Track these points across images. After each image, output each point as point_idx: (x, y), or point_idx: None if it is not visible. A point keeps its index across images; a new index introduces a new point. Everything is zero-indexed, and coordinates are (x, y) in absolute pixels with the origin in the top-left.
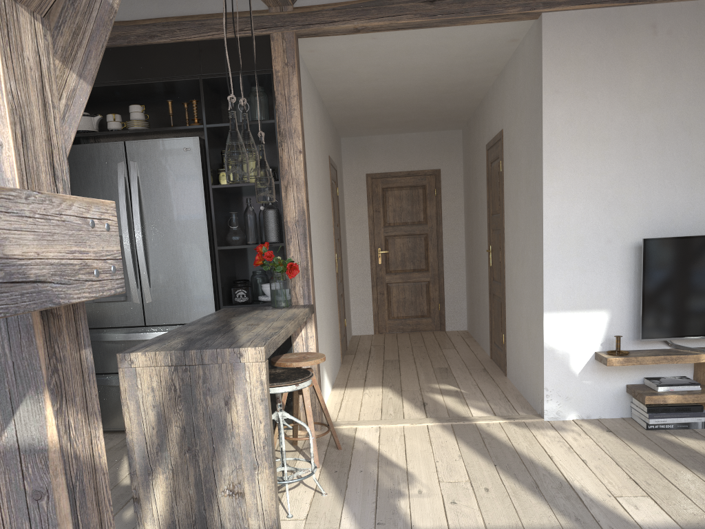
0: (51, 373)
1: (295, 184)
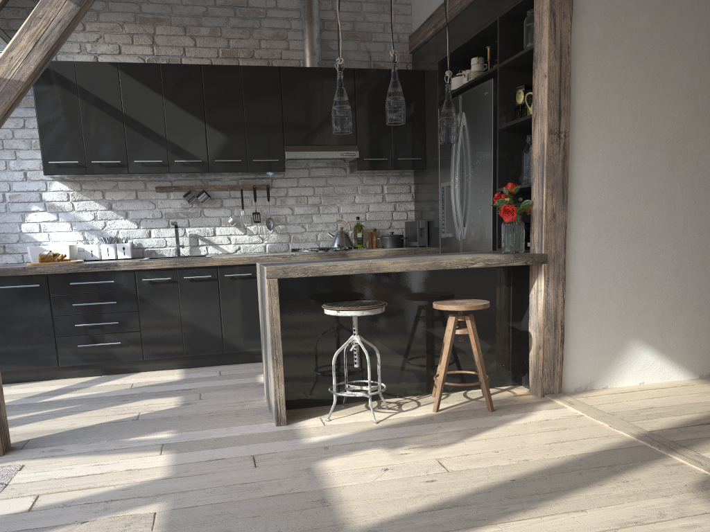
0: None
1: (539, 116)
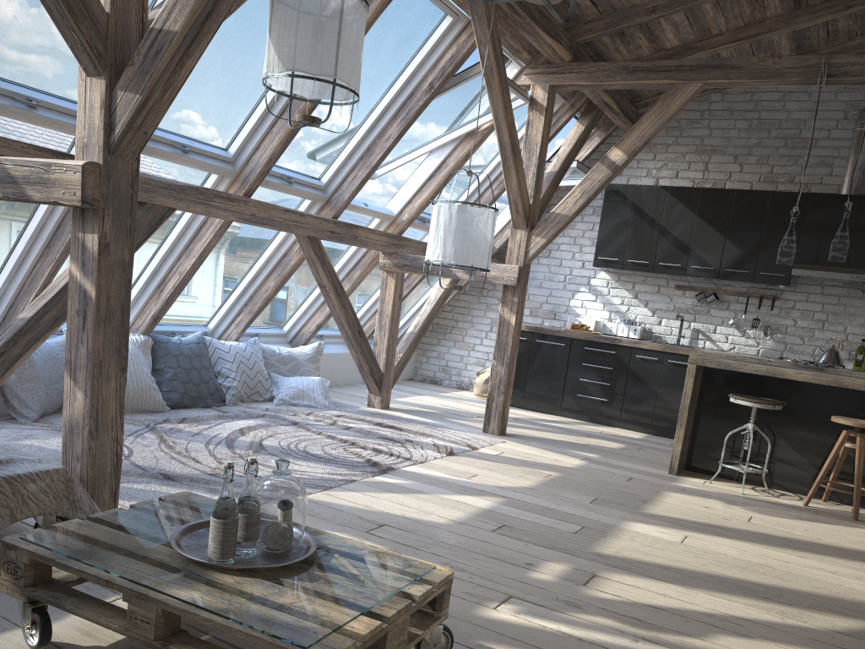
0: (502, 298)
1: None
